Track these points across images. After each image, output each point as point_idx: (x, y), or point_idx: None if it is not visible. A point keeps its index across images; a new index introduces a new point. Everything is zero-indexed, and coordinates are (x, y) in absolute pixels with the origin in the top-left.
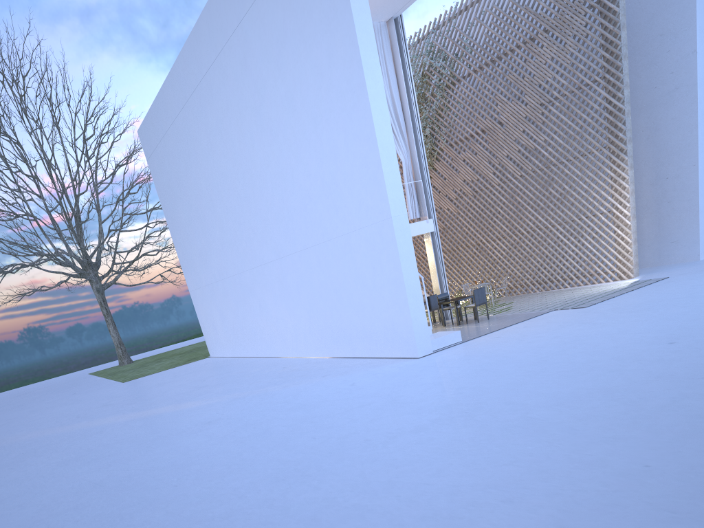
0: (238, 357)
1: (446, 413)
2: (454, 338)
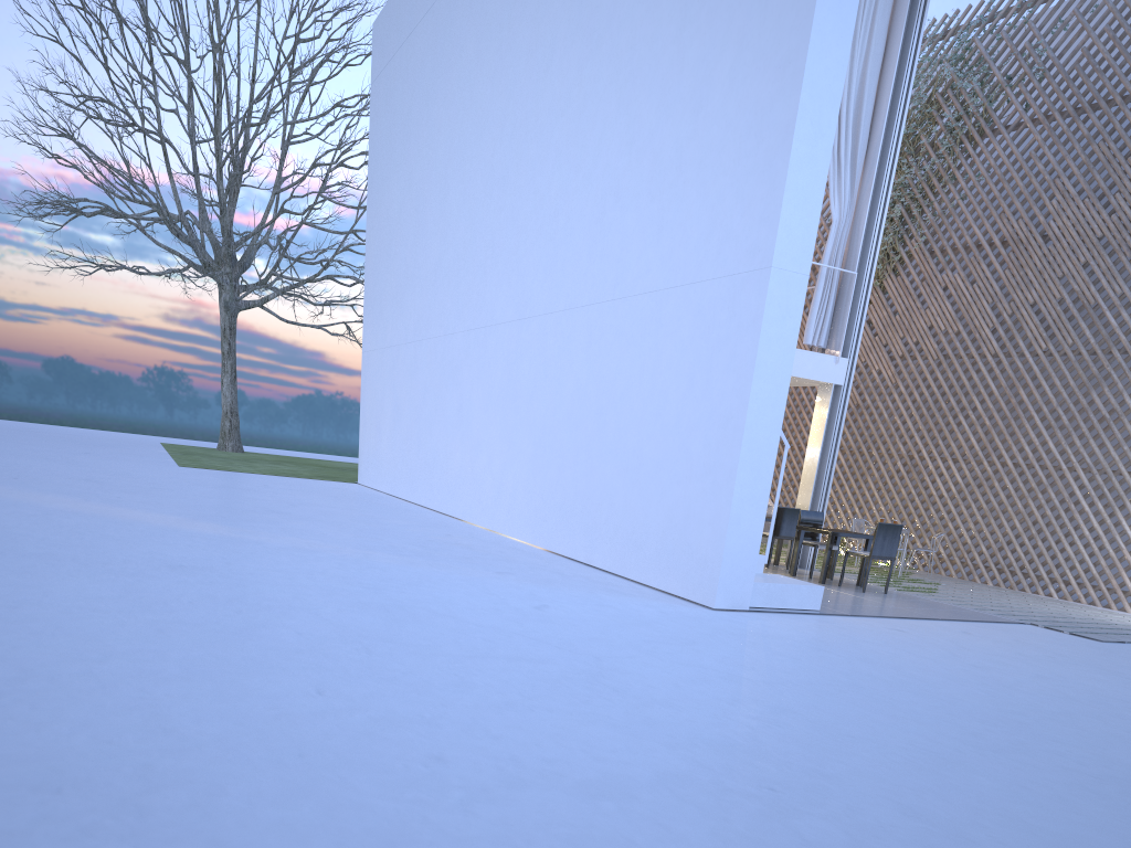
0: (397, 497)
1: (713, 768)
2: (806, 599)
